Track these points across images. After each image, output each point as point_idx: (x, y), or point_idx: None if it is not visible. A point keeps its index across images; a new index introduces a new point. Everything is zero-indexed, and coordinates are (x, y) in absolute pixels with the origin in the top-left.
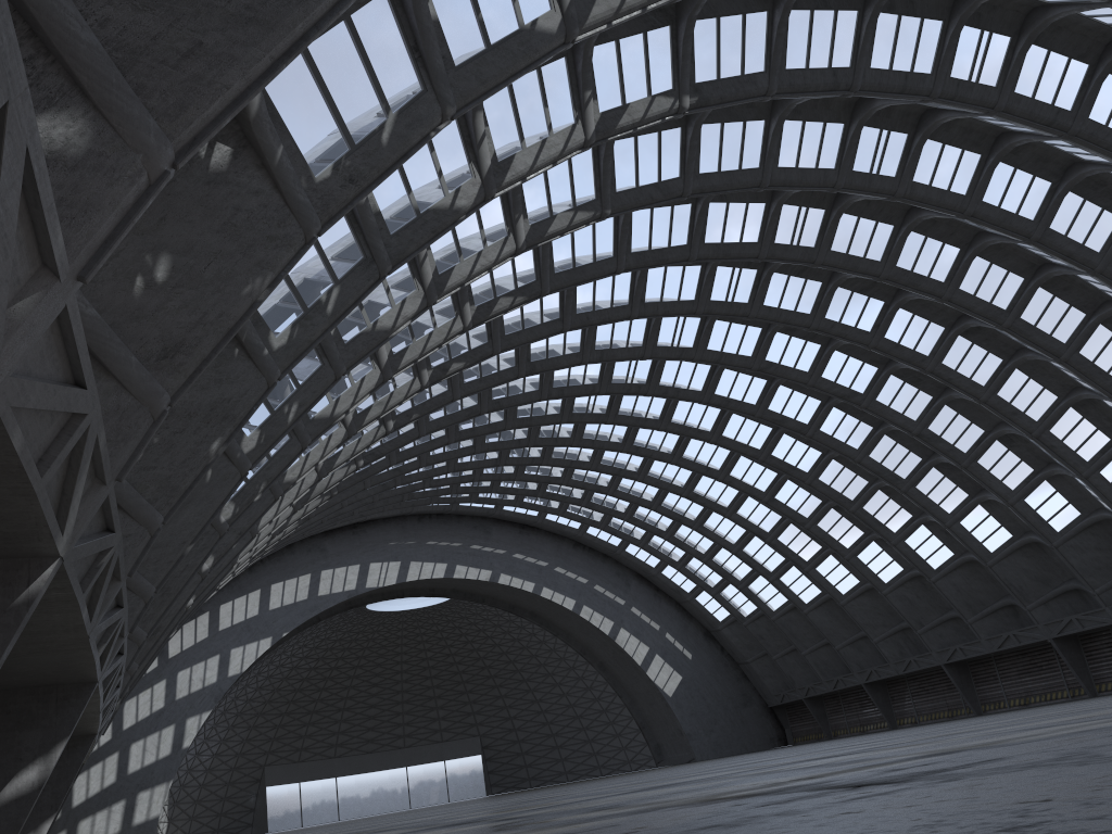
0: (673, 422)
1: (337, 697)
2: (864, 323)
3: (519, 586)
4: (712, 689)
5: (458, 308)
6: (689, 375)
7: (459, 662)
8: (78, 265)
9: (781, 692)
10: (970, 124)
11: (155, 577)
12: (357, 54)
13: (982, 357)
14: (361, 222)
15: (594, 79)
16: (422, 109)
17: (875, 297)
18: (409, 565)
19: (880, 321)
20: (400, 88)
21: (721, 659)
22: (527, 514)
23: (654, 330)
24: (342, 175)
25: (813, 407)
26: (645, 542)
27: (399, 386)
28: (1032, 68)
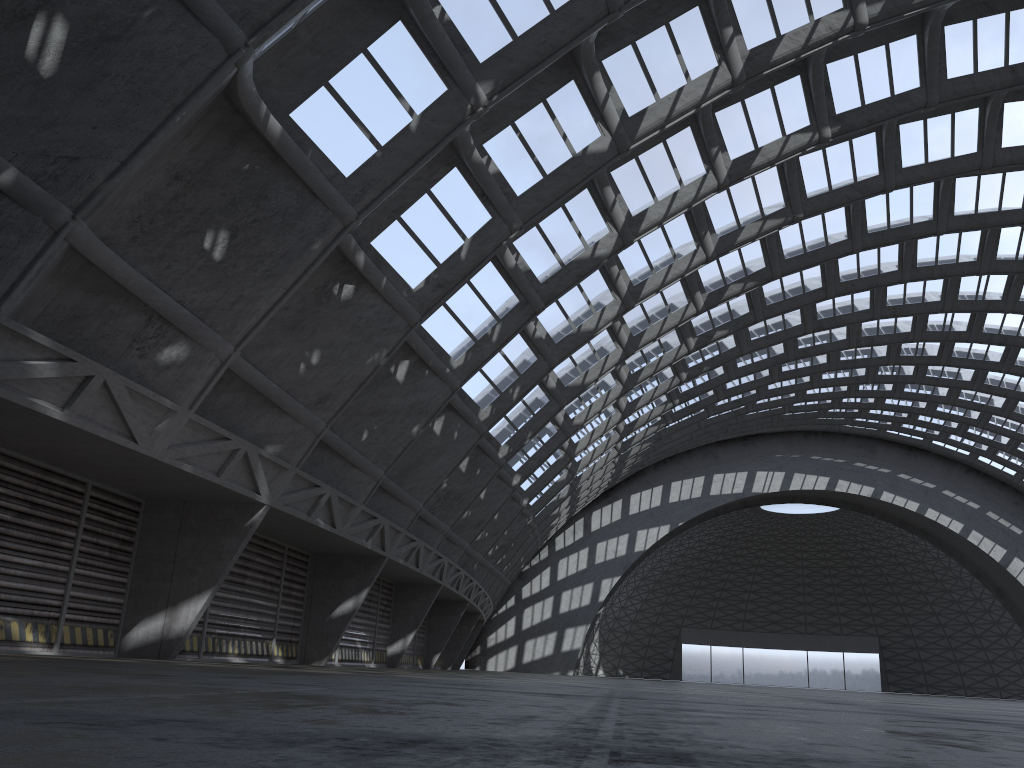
0: (1017, 365)
1: (743, 580)
2: None
3: (902, 505)
4: None
5: (690, 297)
6: (1017, 322)
7: (857, 567)
8: (187, 404)
9: None
10: None
11: (421, 497)
12: (438, 210)
13: None
14: (513, 279)
15: (721, 136)
16: (492, 230)
17: None
18: (793, 476)
19: None
20: (473, 221)
21: None
22: (911, 437)
23: (952, 286)
24: (432, 284)
25: None
26: None
27: (667, 351)
28: None
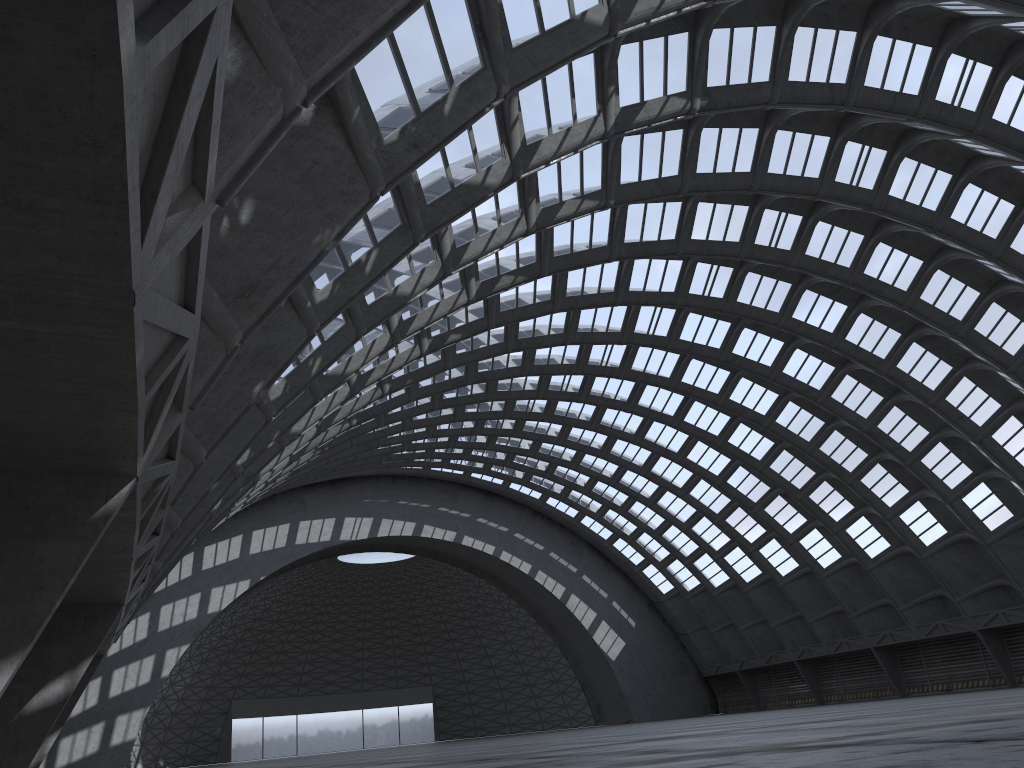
0: (640, 405)
1: (303, 640)
2: (828, 324)
3: (481, 549)
4: (653, 656)
5: (464, 283)
6: (659, 362)
7: (418, 616)
8: (219, 188)
9: (716, 663)
10: (945, 146)
11: (183, 510)
12: (429, 28)
13: (933, 364)
14: (402, 190)
15: (617, 76)
16: (481, 85)
17: (840, 301)
18: (381, 521)
19: (842, 324)
20: (463, 63)
21: (662, 629)
22: (492, 482)
23: (632, 318)
24: (407, 140)
25: (771, 400)
26: (600, 515)
27: (400, 351)
28: (1009, 97)
